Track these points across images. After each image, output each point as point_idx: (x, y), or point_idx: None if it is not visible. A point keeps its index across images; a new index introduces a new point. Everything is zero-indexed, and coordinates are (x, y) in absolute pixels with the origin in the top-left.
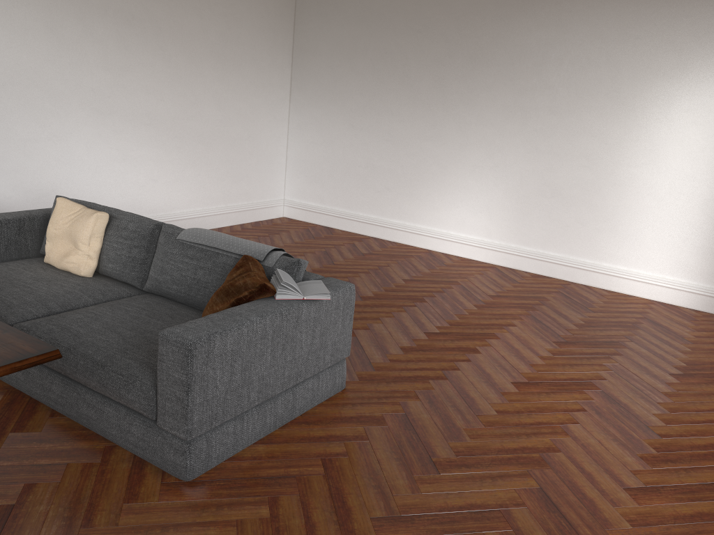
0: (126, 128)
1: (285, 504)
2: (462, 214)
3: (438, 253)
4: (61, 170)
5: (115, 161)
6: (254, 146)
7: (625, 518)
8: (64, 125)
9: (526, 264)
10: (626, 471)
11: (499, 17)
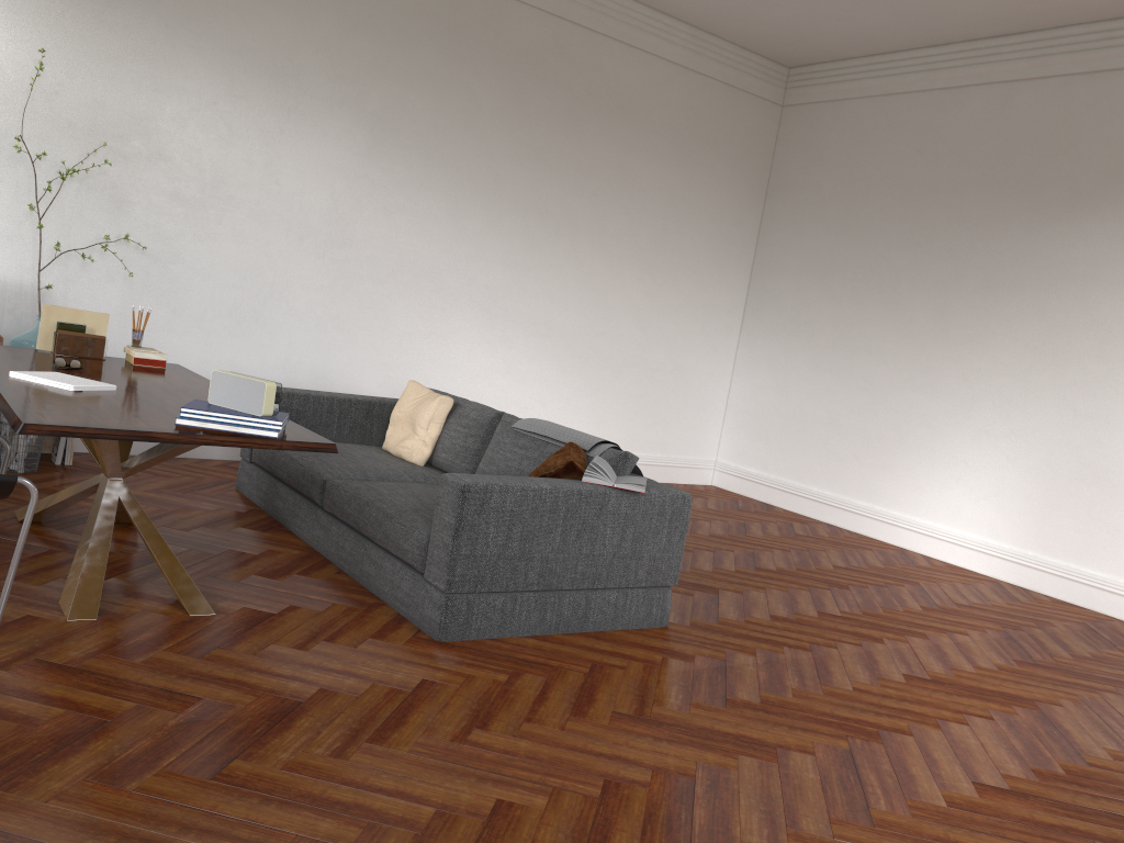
0: (517, 336)
1: (527, 679)
2: (957, 500)
3: (915, 553)
4: (435, 373)
5: (497, 372)
6: (681, 383)
7: (945, 799)
8: (447, 323)
9: (1049, 584)
10: (993, 773)
11: (1030, 226)
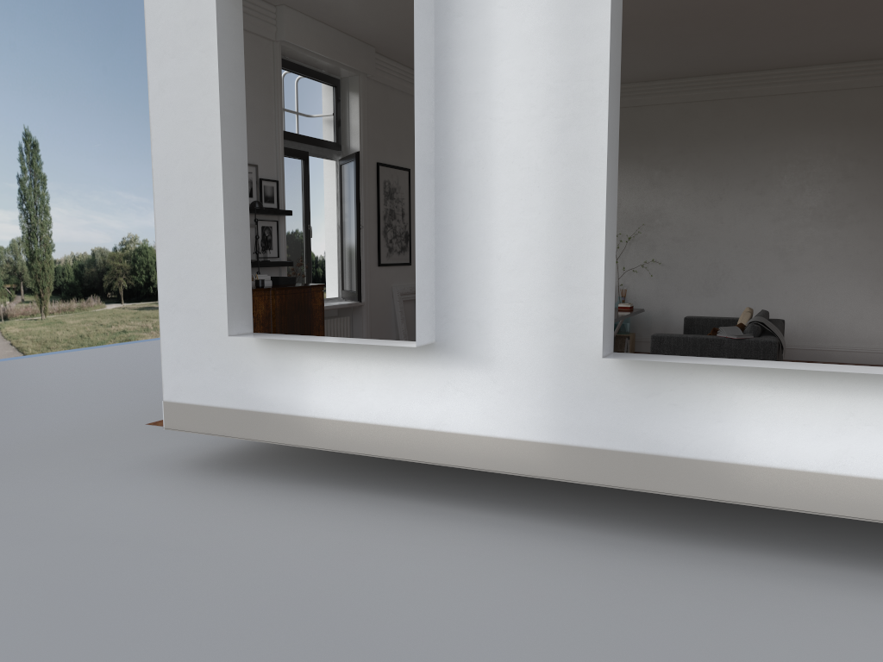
0: None
1: None
2: None
3: None
4: (826, 306)
5: (873, 302)
6: None
7: None
8: (831, 277)
9: None
10: None
11: None
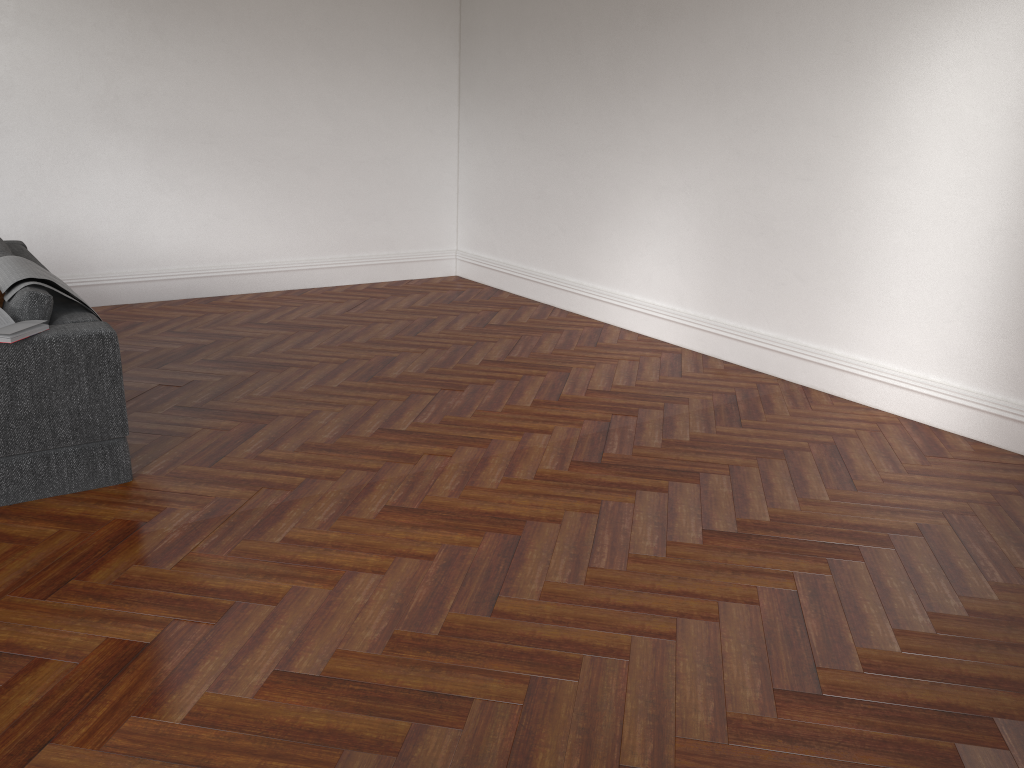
0: (174, 148)
1: None
2: (648, 268)
3: (615, 329)
4: (79, 202)
5: (159, 191)
6: (396, 173)
7: (193, 709)
8: (79, 145)
9: (728, 349)
10: (326, 650)
11: None
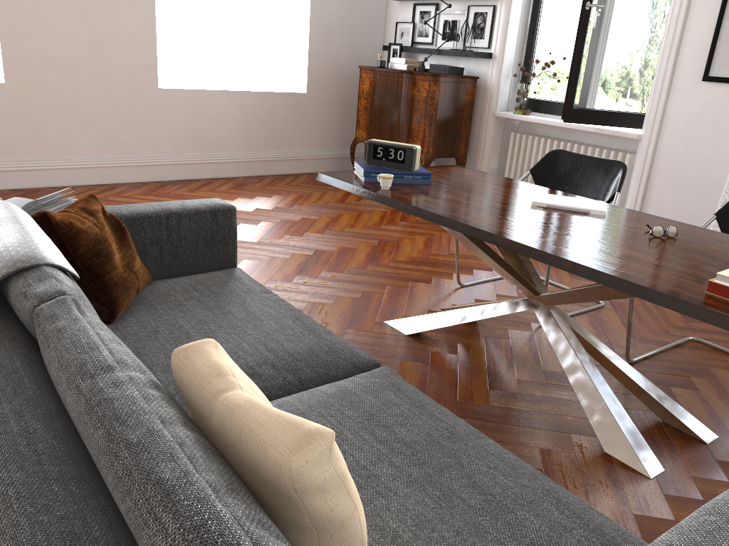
0: None
1: None
2: None
3: None
4: None
5: None
6: None
7: None
8: None
9: None
10: None
11: None
